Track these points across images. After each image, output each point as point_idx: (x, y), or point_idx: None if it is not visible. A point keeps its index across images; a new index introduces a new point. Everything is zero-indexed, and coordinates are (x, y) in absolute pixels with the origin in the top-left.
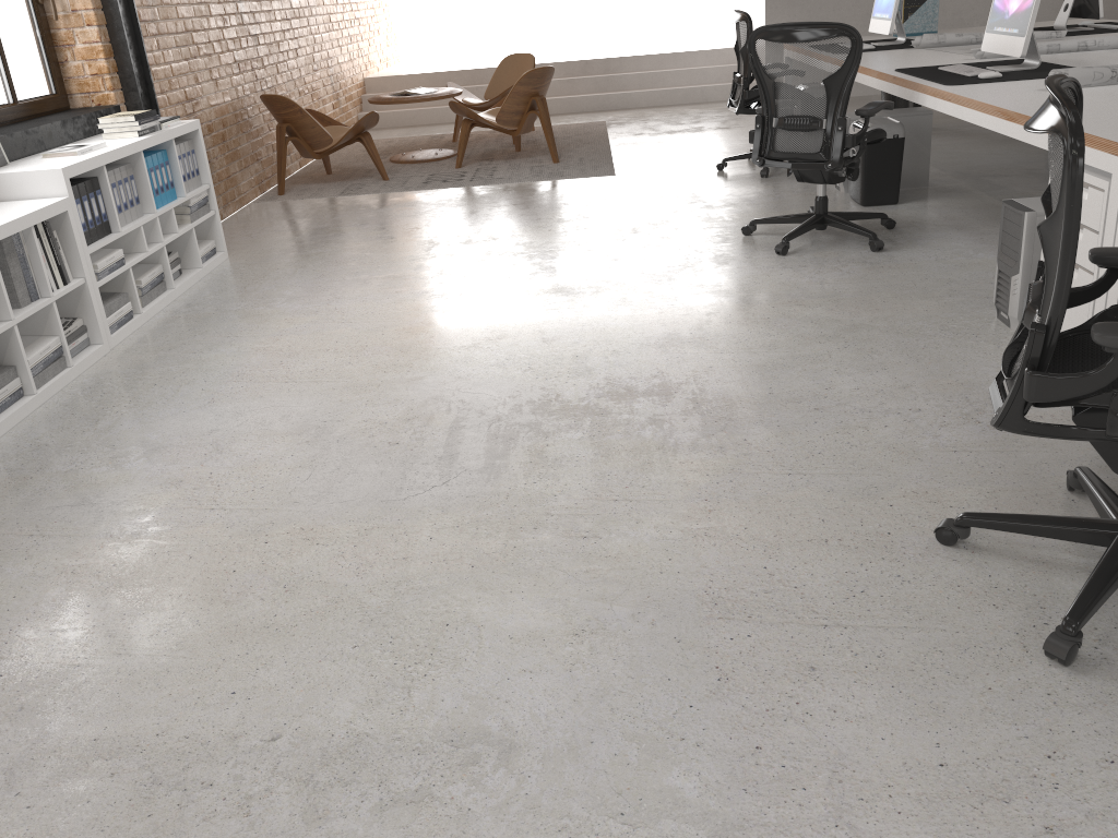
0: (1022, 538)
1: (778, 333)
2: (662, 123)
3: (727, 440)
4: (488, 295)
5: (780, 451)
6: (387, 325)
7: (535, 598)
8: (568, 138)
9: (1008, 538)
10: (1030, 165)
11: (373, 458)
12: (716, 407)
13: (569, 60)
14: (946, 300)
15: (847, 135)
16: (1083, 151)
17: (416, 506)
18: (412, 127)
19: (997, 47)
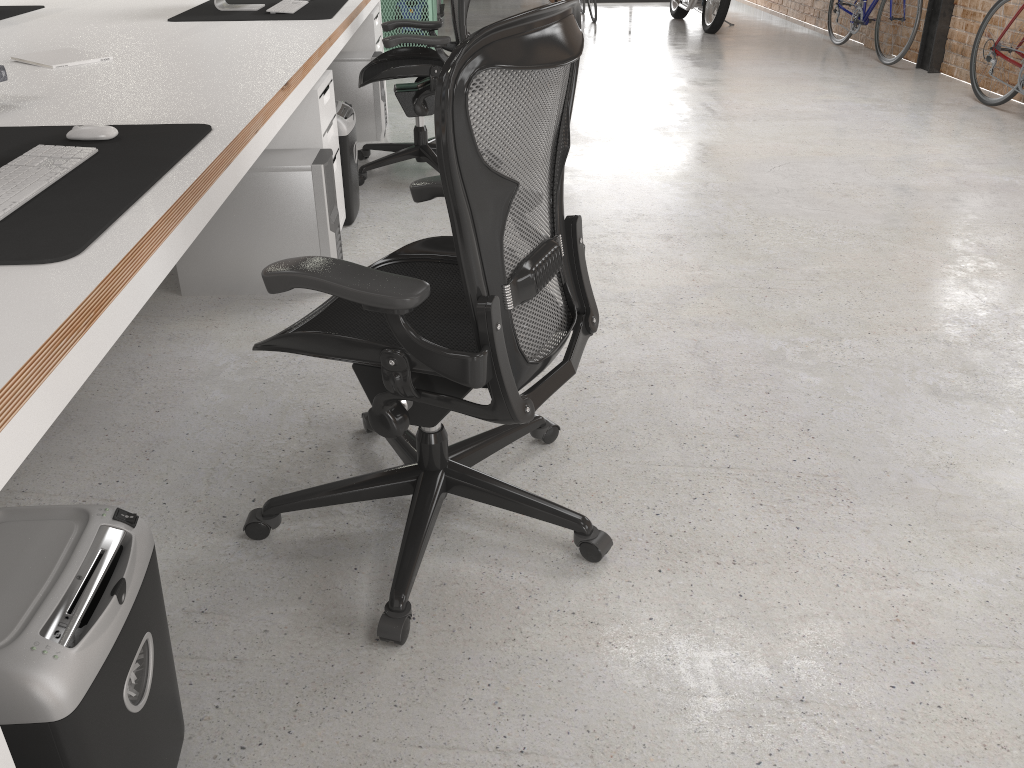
0: (510, 558)
1: None
2: None
3: None
4: None
5: None
6: None
7: (1023, 498)
8: None
9: (526, 558)
10: None
11: None
12: None
13: None
14: None
15: None
16: None
17: None
18: None
19: None
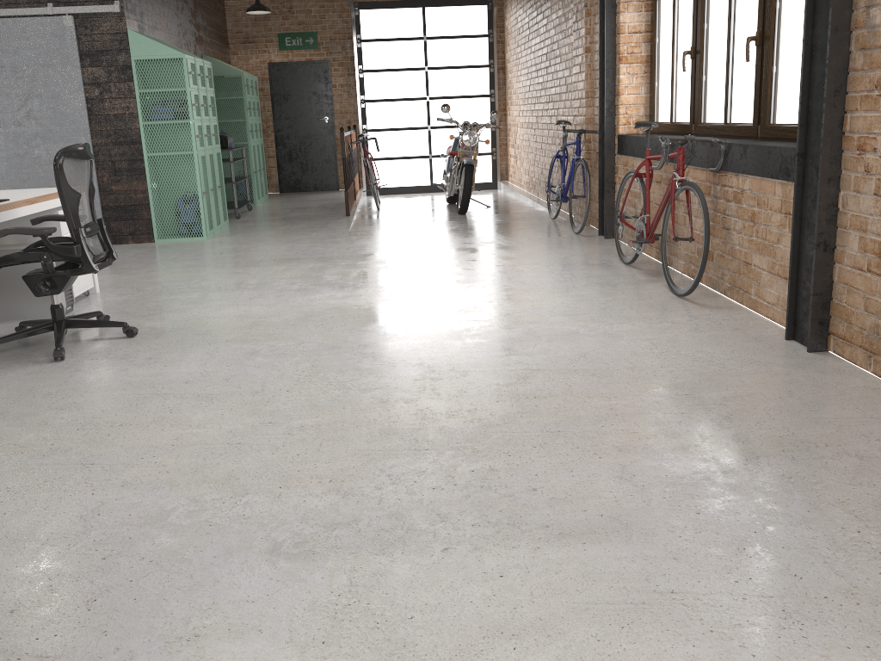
0: None
1: None
2: None
3: None
4: None
5: None
6: None
7: None
8: None
9: None
10: None
11: None
12: None
13: None
14: None
15: None
16: None
17: None
18: None
19: None
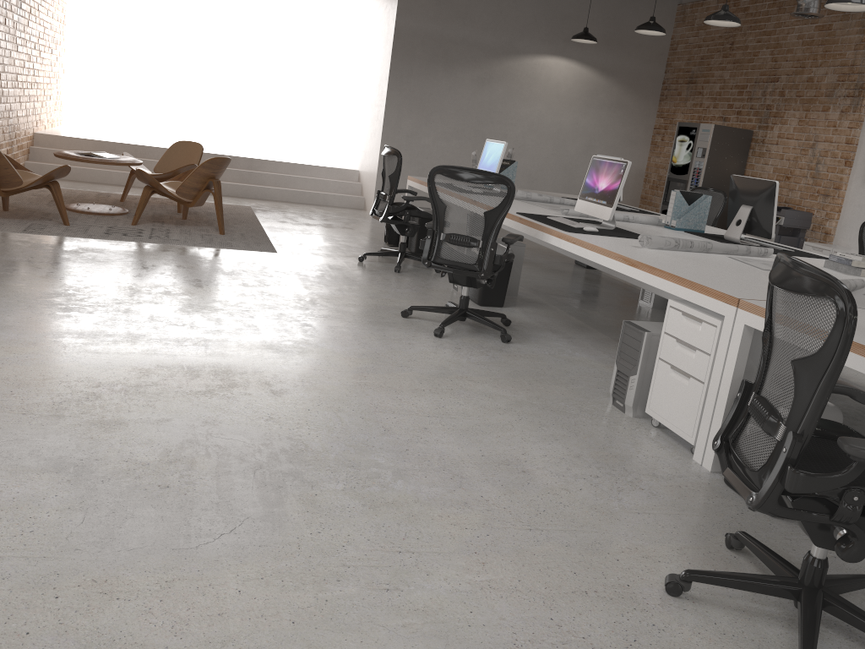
0: (719, 589)
1: (465, 403)
2: (298, 216)
3: (468, 496)
4: (205, 344)
5: (513, 508)
6: (115, 364)
7: None
8: (224, 215)
9: (710, 589)
10: (575, 290)
11: (148, 502)
12: (446, 465)
13: (220, 153)
14: (572, 387)
15: (497, 255)
16: (856, 315)
17: (212, 556)
18: (76, 181)
19: (588, 210)
